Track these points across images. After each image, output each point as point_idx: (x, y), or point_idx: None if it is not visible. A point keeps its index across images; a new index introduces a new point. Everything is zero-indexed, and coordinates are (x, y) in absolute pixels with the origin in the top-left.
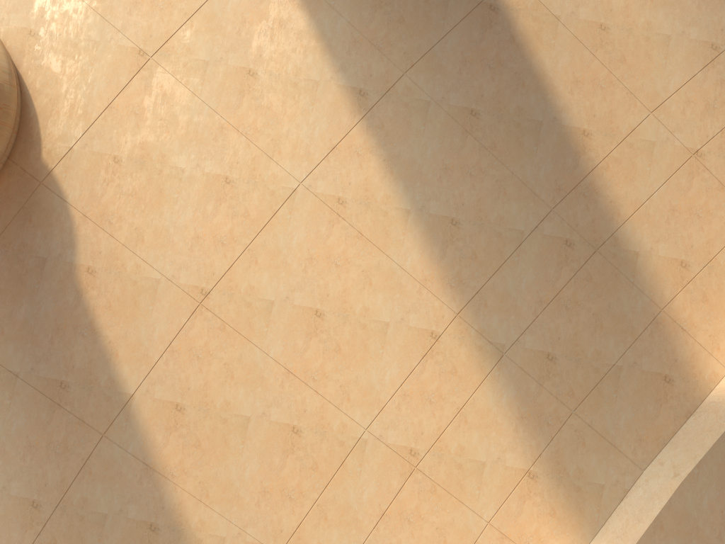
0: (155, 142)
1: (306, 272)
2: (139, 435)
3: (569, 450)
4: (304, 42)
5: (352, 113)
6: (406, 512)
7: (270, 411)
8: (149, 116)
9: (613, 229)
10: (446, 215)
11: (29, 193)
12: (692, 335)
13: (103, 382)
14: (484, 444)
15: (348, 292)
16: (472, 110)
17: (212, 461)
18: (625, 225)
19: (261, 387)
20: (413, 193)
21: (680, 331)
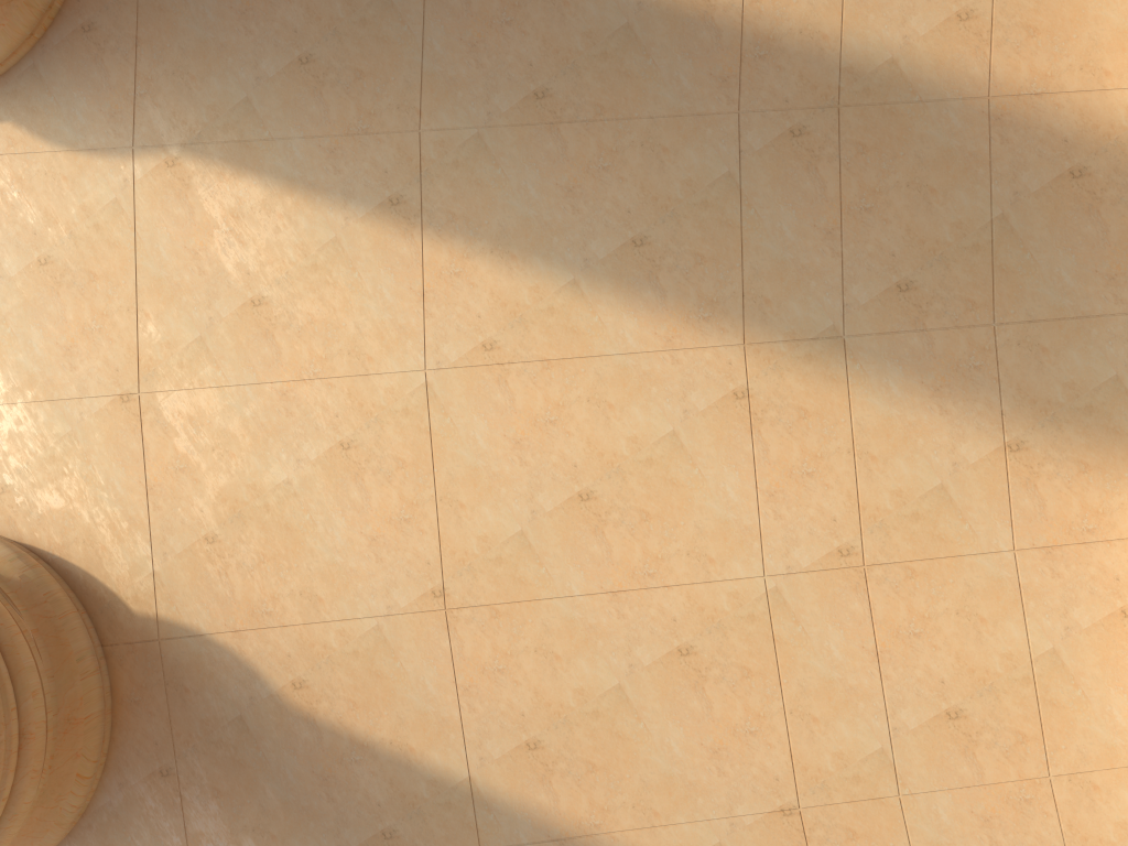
0: (231, 480)
1: (526, 463)
2: (519, 814)
3: (1034, 374)
4: (278, 209)
5: (406, 235)
6: (902, 627)
7: (636, 656)
8: (197, 458)
9: (835, 62)
10: (622, 243)
11: (158, 662)
12: (1057, 90)
13: (426, 792)
14: (921, 463)
15: (595, 440)
16: (536, 93)
17: (625, 770)
18: (845, 42)
19: (601, 639)
20: (559, 255)
21: (1037, 99)
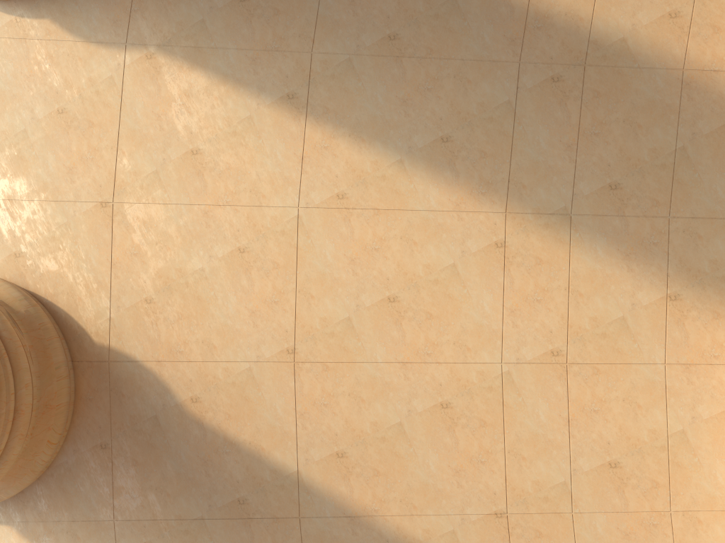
0: (166, 264)
1: (356, 274)
2: (326, 497)
3: (691, 252)
4: (215, 94)
5: (295, 119)
6: (586, 405)
7: (413, 405)
8: (146, 248)
9: (586, 36)
10: (434, 139)
11: (106, 375)
12: None
13: (269, 477)
14: (611, 301)
15: (403, 264)
16: (389, 36)
17: (398, 477)
18: (594, 24)
19: (392, 392)
20: (393, 143)
21: (714, 74)
